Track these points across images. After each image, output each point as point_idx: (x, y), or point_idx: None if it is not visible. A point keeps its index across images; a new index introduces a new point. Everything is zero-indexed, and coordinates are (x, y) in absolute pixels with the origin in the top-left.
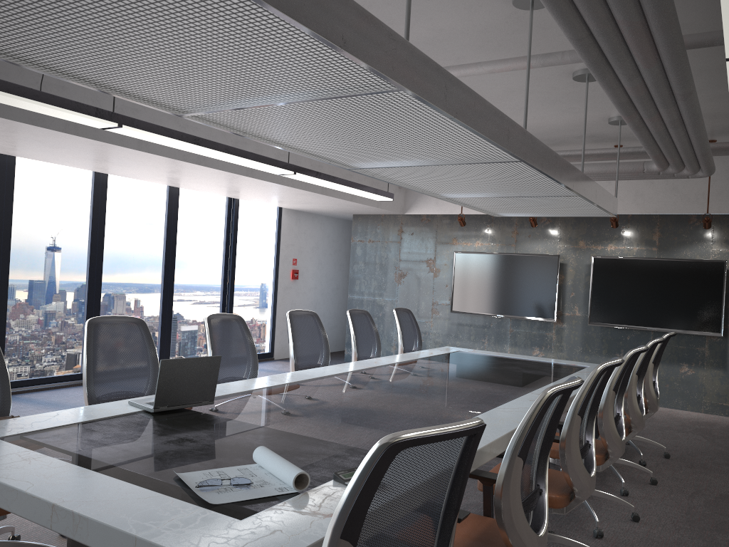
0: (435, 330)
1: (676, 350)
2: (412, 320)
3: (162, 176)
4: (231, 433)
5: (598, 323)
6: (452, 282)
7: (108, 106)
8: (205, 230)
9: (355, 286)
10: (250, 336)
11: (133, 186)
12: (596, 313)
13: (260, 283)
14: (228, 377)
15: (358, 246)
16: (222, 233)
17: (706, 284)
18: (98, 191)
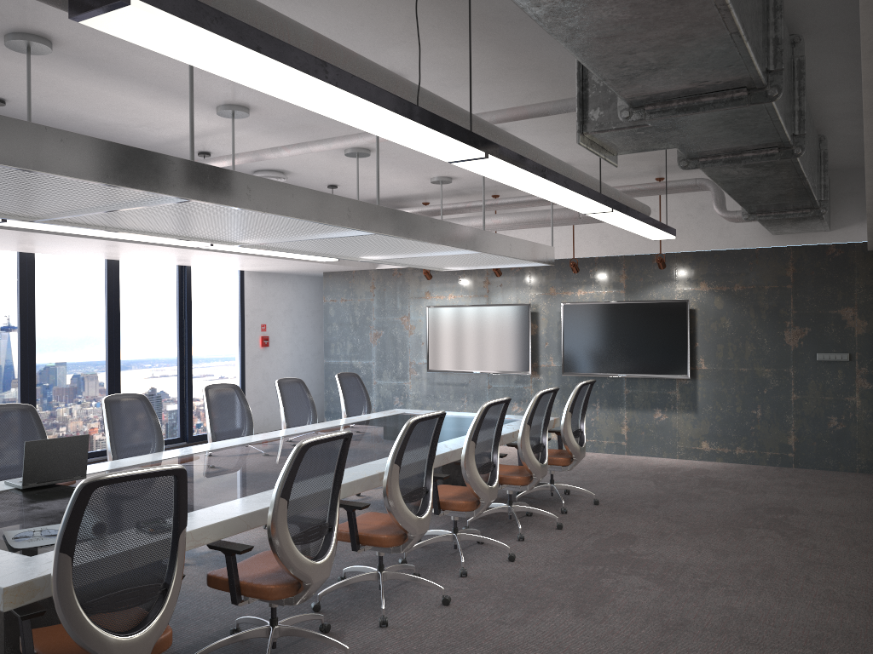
0: (414, 392)
1: (649, 396)
2: (359, 385)
3: (91, 252)
4: None
5: (571, 373)
6: (427, 339)
7: None
8: (153, 302)
9: (331, 350)
10: (154, 414)
11: (65, 262)
12: (569, 362)
13: (223, 354)
14: (129, 454)
15: (331, 306)
16: (174, 304)
17: (671, 325)
18: (25, 271)
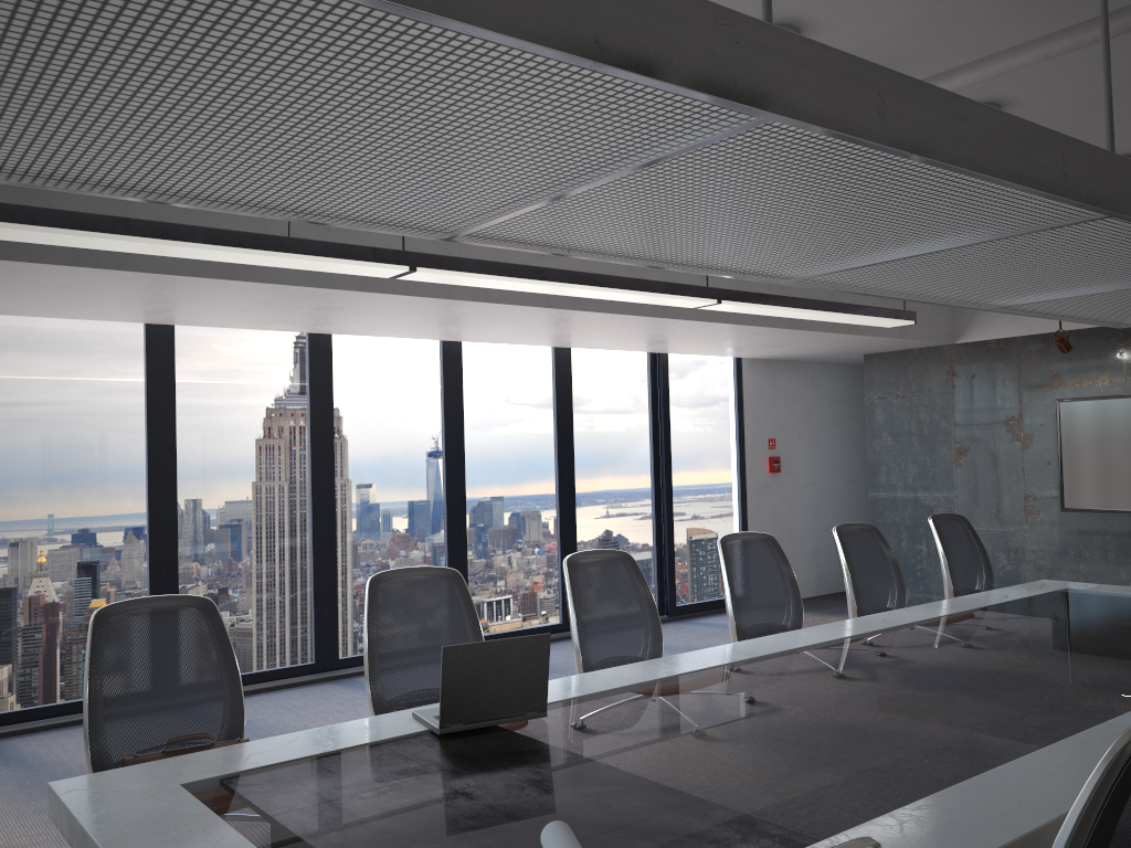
0: (1035, 546)
1: None
2: (969, 535)
3: (534, 335)
4: (544, 780)
5: None
6: (1058, 456)
7: (423, 242)
8: (617, 408)
9: (879, 476)
10: (644, 586)
11: (500, 354)
12: None
13: (715, 484)
14: (609, 657)
15: (877, 408)
16: (645, 411)
17: None
18: (449, 368)
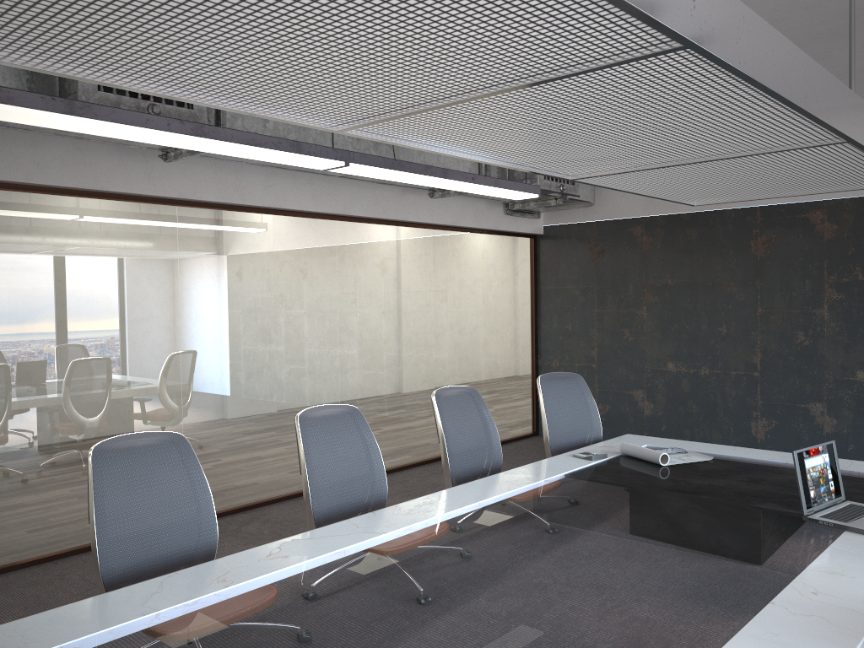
0: None
1: None
2: None
3: None
4: (719, 486)
5: None
6: None
7: None
8: None
9: None
10: None
11: None
12: None
13: None
14: None
15: None
16: None
17: None
18: None
